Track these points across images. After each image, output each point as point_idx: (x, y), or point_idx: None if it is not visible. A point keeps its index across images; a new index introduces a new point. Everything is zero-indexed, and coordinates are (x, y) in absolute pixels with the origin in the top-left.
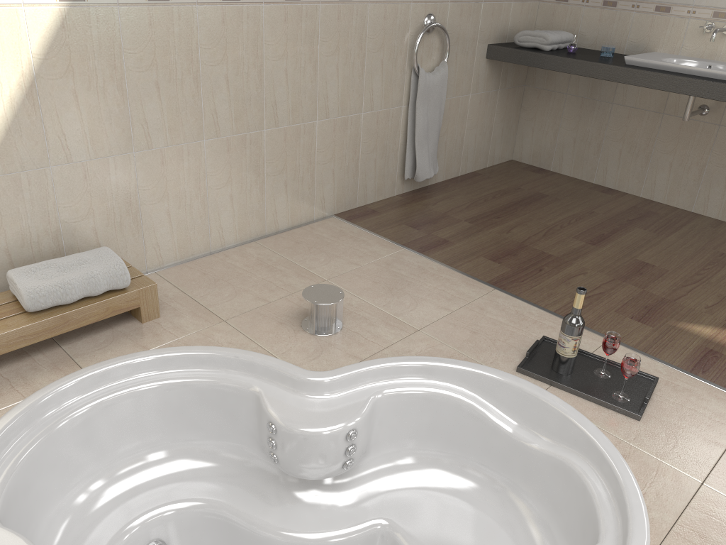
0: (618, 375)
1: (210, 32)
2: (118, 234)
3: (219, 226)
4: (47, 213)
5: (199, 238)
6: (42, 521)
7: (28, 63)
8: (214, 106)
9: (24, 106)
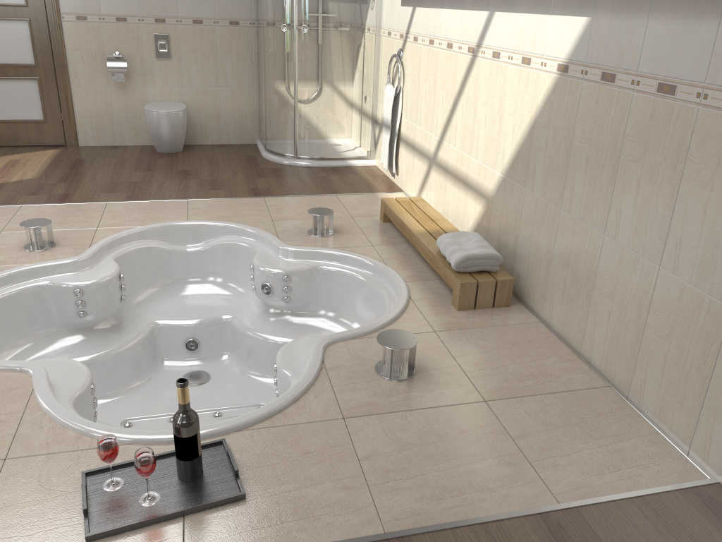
0: (132, 510)
1: (637, 124)
2: (537, 269)
3: (592, 334)
4: (516, 220)
5: (576, 329)
6: (350, 315)
7: (534, 111)
8: (620, 205)
9: (526, 139)
